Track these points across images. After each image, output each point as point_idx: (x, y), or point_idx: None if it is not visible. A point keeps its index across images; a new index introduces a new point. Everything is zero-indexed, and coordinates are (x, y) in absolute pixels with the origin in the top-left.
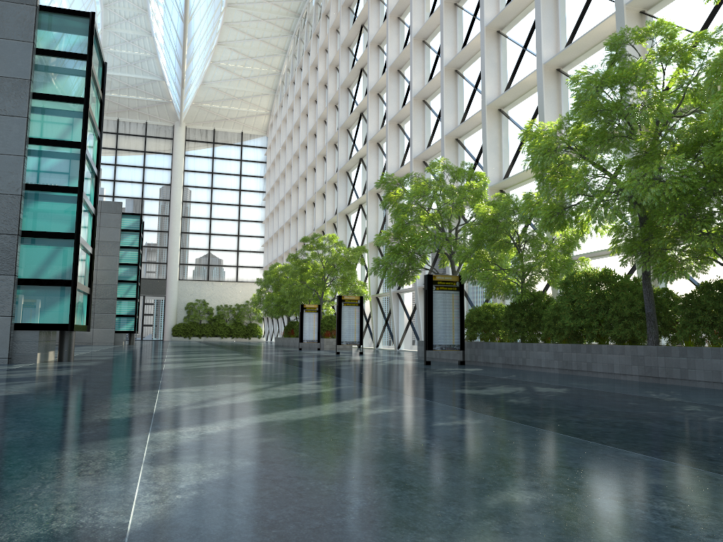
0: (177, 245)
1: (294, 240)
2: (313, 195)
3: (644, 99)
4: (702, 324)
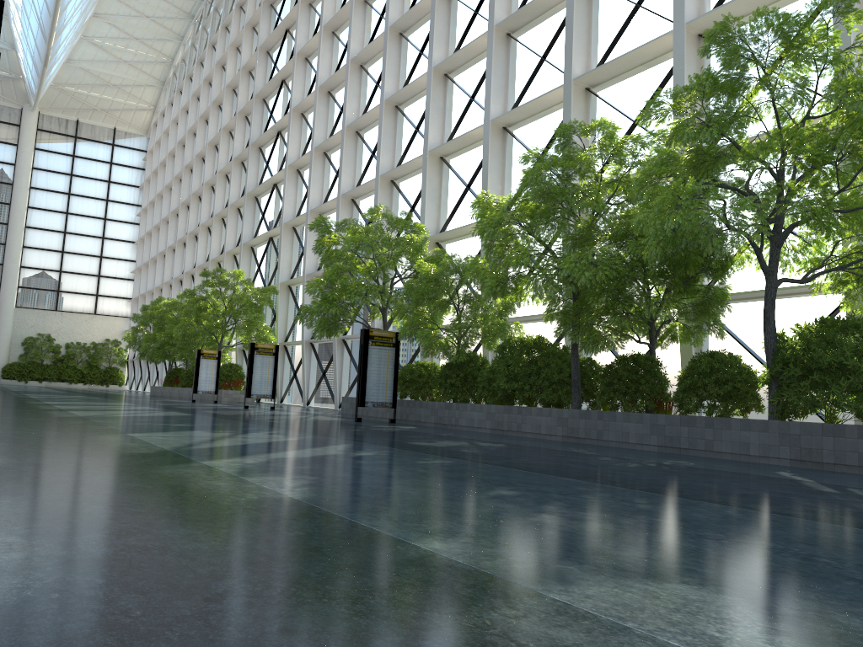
0: (17, 263)
1: (178, 269)
2: (209, 219)
3: (585, 191)
4: (617, 392)
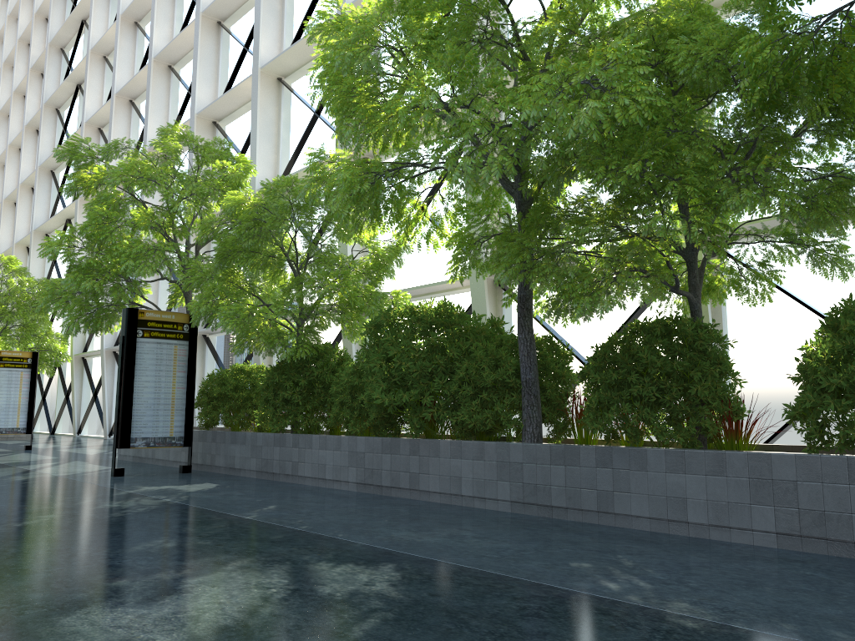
0: None
1: None
2: None
3: None
4: (638, 403)
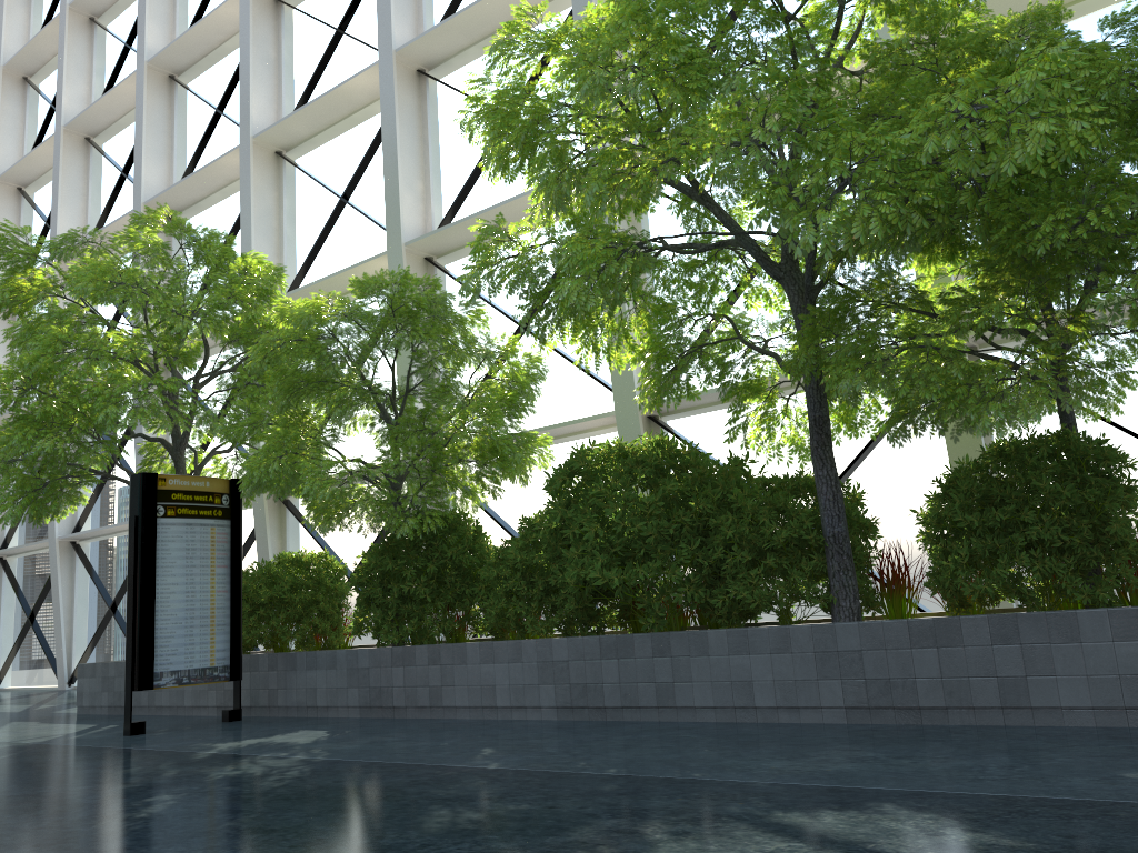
0: None
1: None
2: None
3: None
4: (1038, 550)
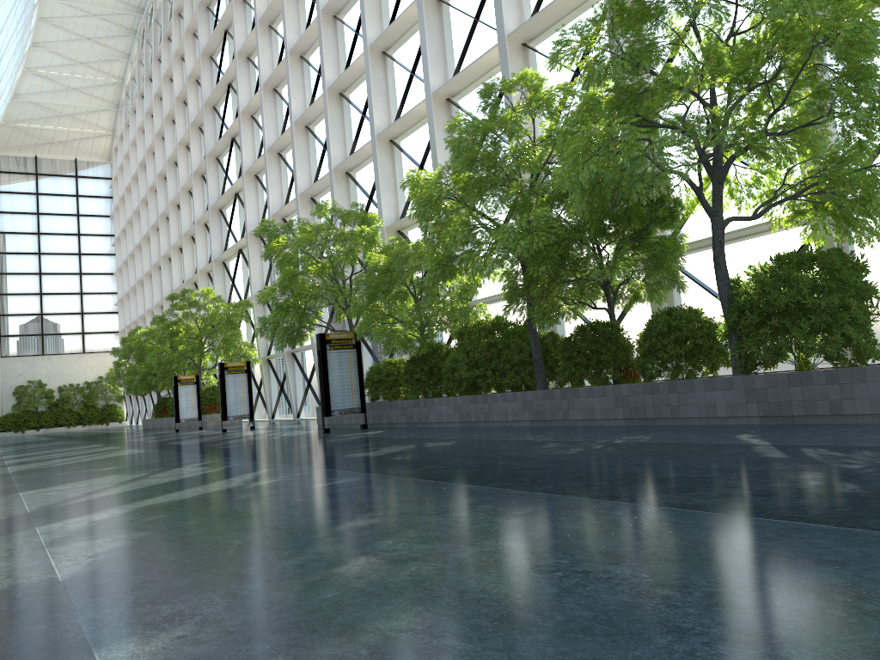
0: None
1: (158, 295)
2: (179, 239)
3: (514, 152)
4: (578, 366)
